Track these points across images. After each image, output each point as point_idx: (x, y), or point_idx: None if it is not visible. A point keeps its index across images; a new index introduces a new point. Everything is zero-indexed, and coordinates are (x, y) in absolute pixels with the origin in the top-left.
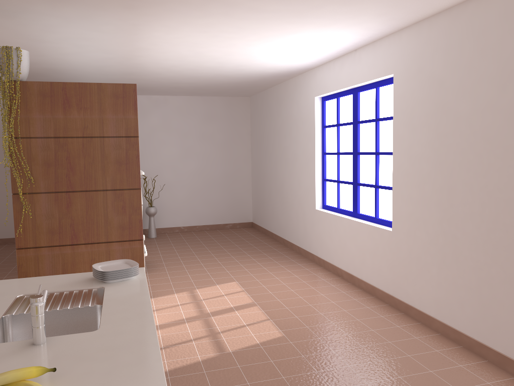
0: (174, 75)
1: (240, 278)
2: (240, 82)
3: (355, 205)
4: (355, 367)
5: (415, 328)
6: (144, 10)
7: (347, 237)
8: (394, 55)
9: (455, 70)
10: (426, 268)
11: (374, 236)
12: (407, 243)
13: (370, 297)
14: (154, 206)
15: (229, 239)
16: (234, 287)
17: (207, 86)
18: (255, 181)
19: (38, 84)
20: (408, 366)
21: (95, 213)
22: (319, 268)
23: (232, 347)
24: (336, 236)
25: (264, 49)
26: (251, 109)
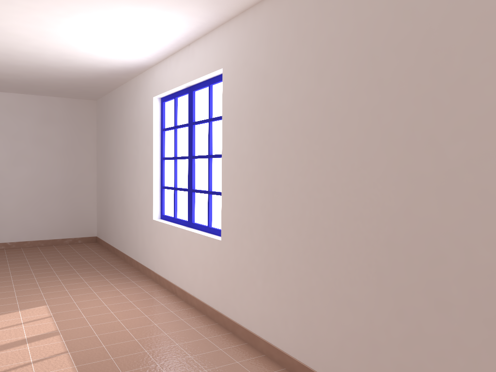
0: None
1: (54, 300)
2: (76, 79)
3: (190, 214)
4: None
5: (240, 350)
6: None
7: (180, 249)
8: (223, 48)
9: (277, 60)
10: (252, 281)
11: (205, 247)
12: (235, 253)
13: (200, 315)
14: None
15: (62, 255)
16: (40, 313)
17: (37, 82)
18: (100, 192)
19: None
20: None
21: None
22: (155, 284)
23: None
24: (171, 248)
25: (82, 32)
26: (97, 114)
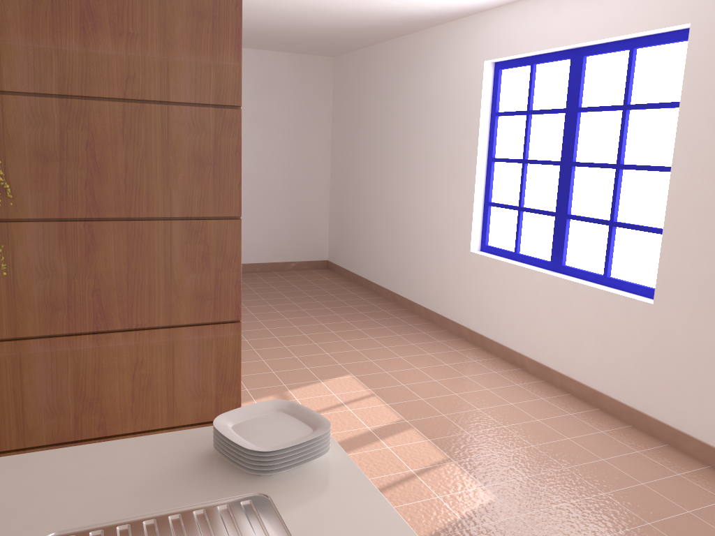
0: None
1: (354, 367)
2: (340, 28)
3: (558, 252)
4: None
5: (710, 478)
6: None
7: (540, 304)
8: None
9: None
10: None
11: (607, 309)
12: (691, 328)
13: (592, 409)
14: None
15: (300, 289)
16: (353, 387)
17: (277, 31)
18: (337, 196)
19: None
20: None
21: (146, 268)
22: (476, 348)
23: (415, 529)
24: (514, 300)
25: None
26: (335, 78)
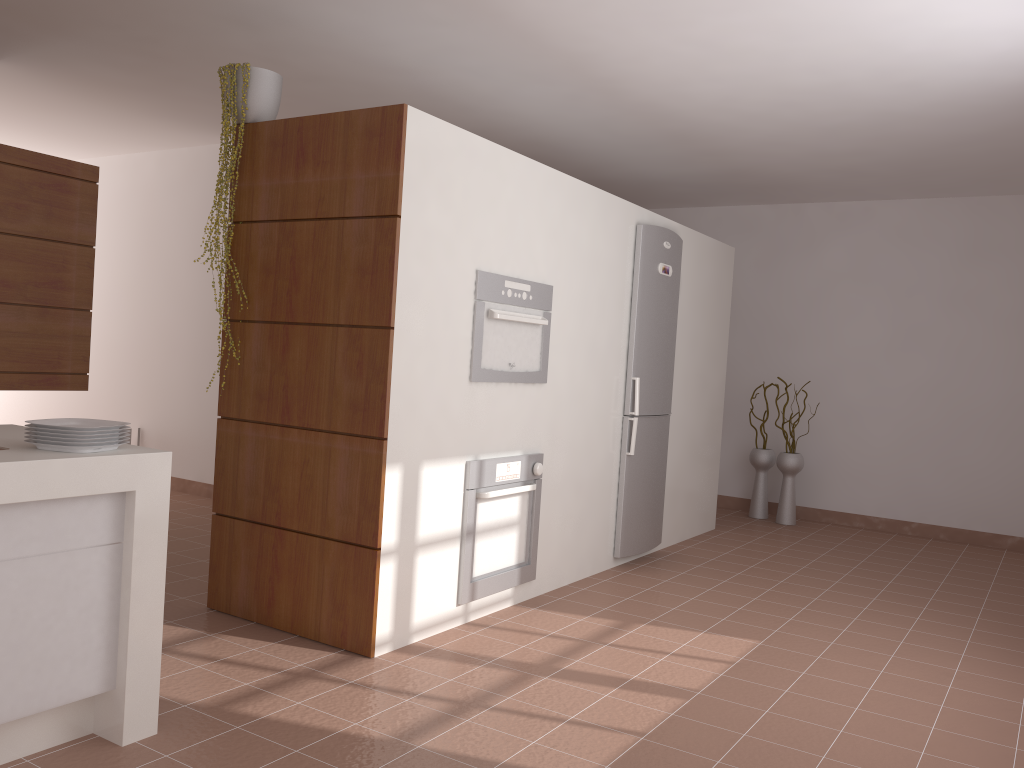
0: (776, 129)
1: (786, 638)
2: (992, 135)
3: None
4: None
5: None
6: None
7: None
8: None
9: None
10: None
11: None
12: None
13: None
14: (812, 455)
15: (952, 567)
16: (726, 649)
17: (920, 160)
18: None
19: (270, 126)
20: None
21: (318, 370)
22: None
23: (442, 741)
24: None
25: None
26: None
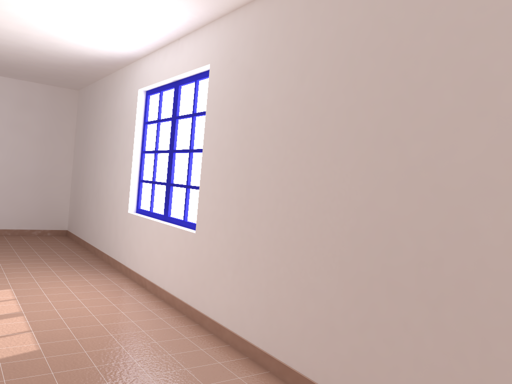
0: None
1: (19, 285)
2: (60, 65)
3: (167, 208)
4: (115, 383)
5: (205, 339)
6: None
7: (154, 242)
8: (212, 44)
9: (263, 59)
10: (223, 272)
11: (179, 240)
12: (208, 245)
13: (169, 308)
14: None
15: (30, 246)
16: (4, 295)
17: (19, 64)
18: (74, 184)
19: None
20: (180, 381)
21: None
22: (125, 278)
23: None
24: (144, 242)
25: (72, 15)
26: (78, 104)
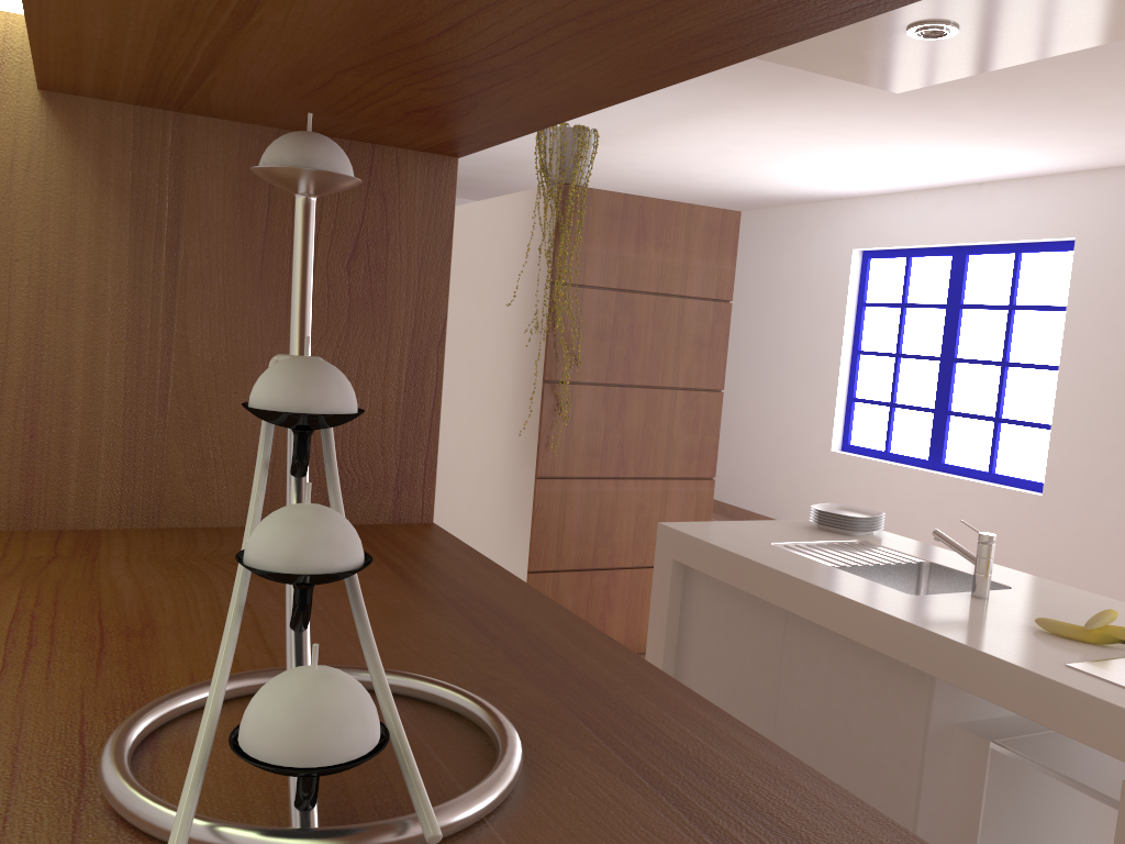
0: (594, 175)
1: None
2: (680, 200)
3: (937, 449)
4: None
5: None
6: (785, 93)
7: (918, 503)
8: (1081, 207)
9: None
10: (1122, 557)
11: (993, 503)
12: (1080, 516)
13: None
14: None
15: None
16: None
17: None
18: None
19: (607, 196)
20: None
21: (656, 427)
22: None
23: None
24: (886, 501)
25: (841, 163)
26: None
